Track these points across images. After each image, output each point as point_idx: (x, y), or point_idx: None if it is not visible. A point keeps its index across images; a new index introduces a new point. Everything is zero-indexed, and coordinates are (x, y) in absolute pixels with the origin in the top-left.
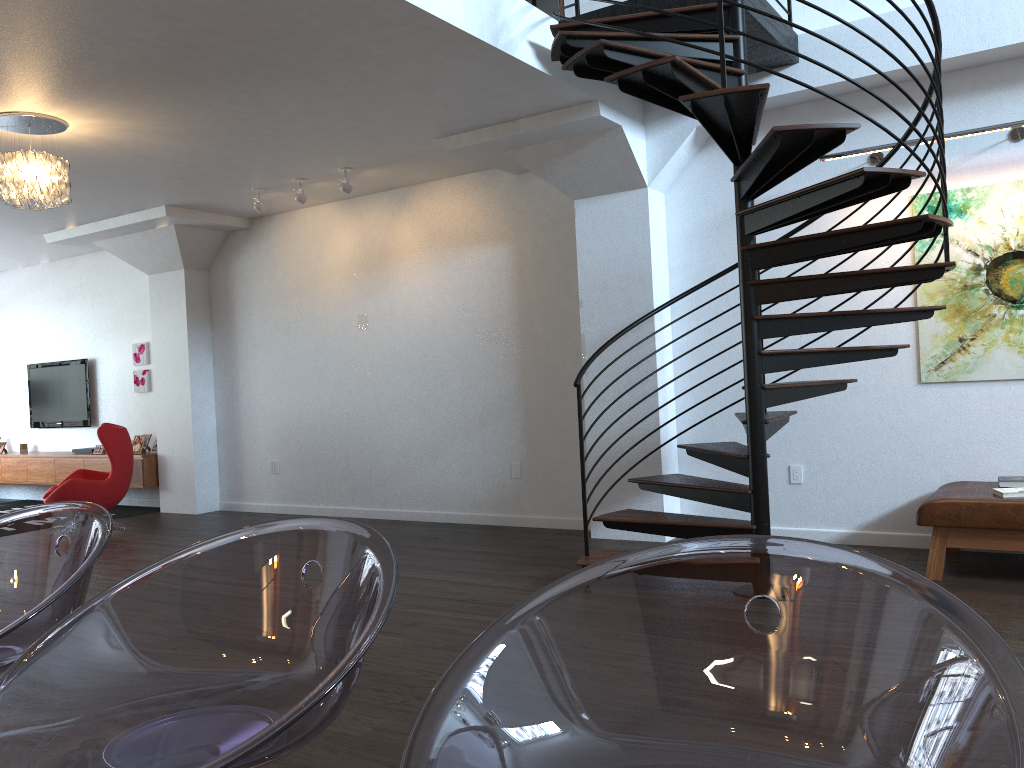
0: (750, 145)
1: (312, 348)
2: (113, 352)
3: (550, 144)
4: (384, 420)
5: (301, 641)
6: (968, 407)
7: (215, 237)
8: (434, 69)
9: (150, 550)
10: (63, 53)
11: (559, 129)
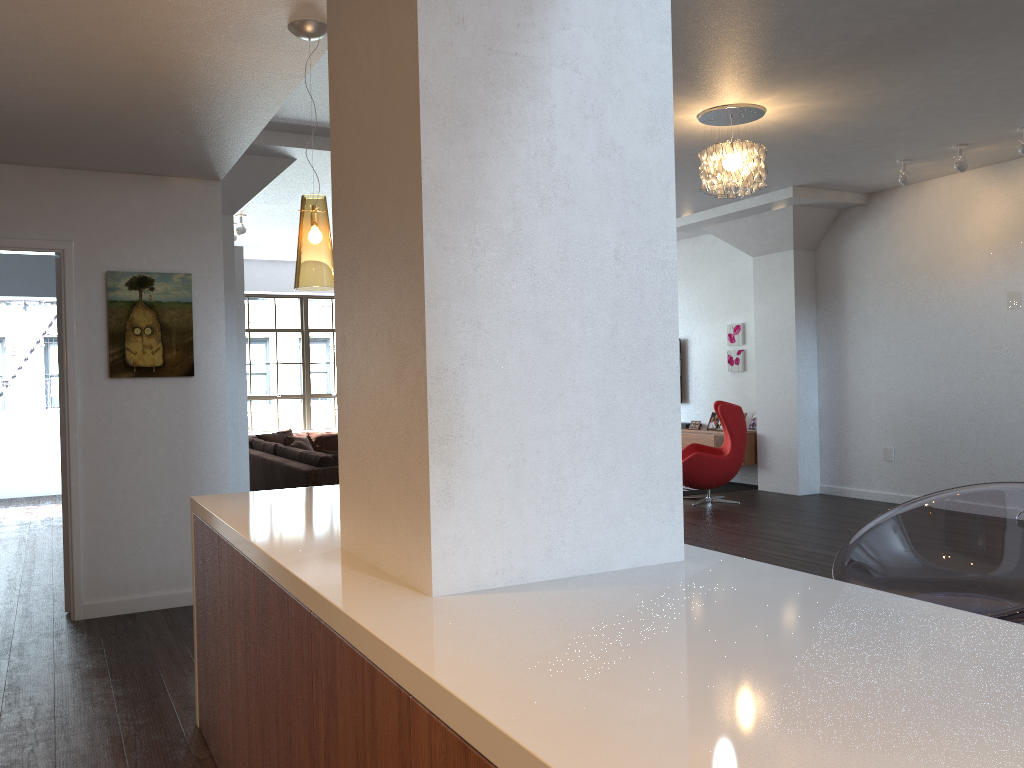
0: None
1: (942, 329)
2: (705, 332)
3: None
4: None
5: None
6: None
7: (827, 215)
8: None
9: (791, 529)
10: (818, 37)
11: None
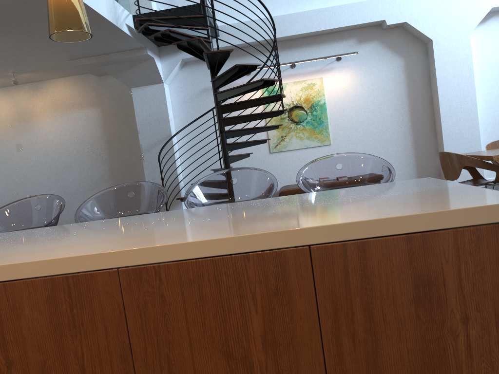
0: (219, 69)
1: None
2: None
3: (121, 64)
4: (38, 193)
5: (235, 196)
6: (286, 160)
7: None
8: None
9: None
10: None
11: (128, 58)
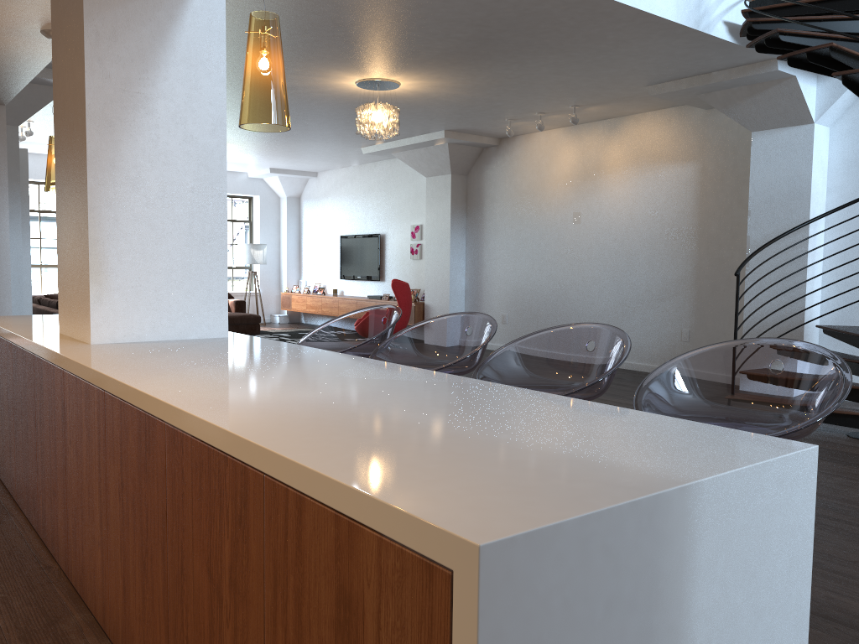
0: None
1: (537, 235)
2: (397, 230)
3: (735, 90)
4: (587, 291)
5: (584, 372)
6: None
7: (473, 151)
8: (650, 44)
9: None
10: (411, 47)
11: (743, 79)
